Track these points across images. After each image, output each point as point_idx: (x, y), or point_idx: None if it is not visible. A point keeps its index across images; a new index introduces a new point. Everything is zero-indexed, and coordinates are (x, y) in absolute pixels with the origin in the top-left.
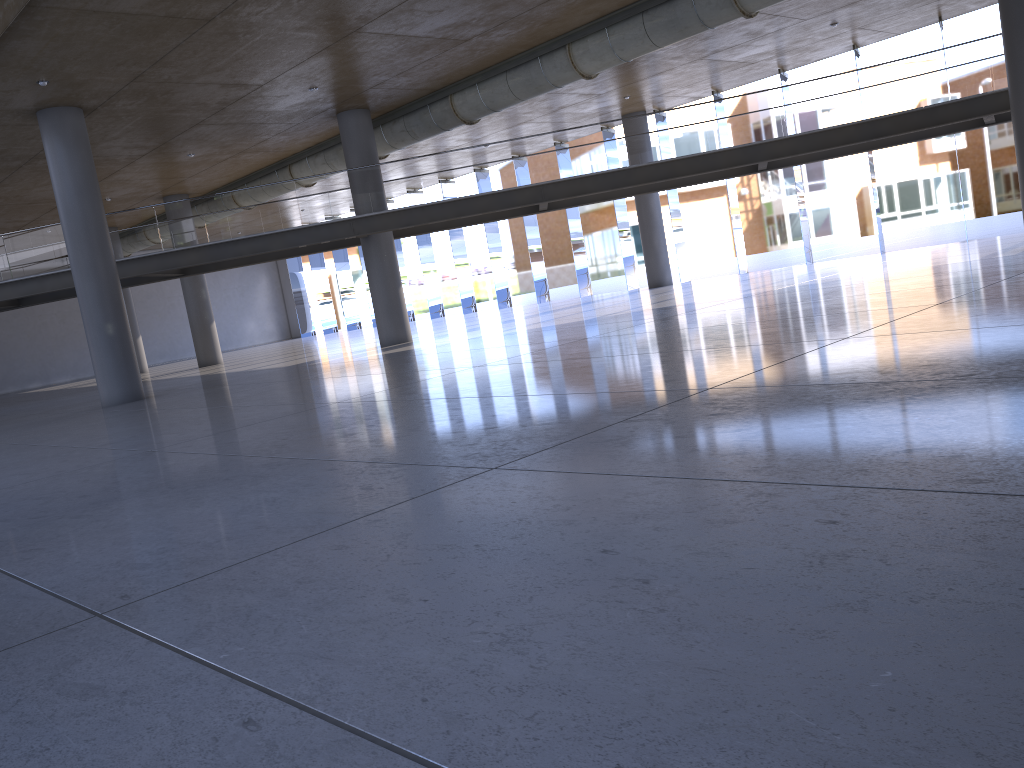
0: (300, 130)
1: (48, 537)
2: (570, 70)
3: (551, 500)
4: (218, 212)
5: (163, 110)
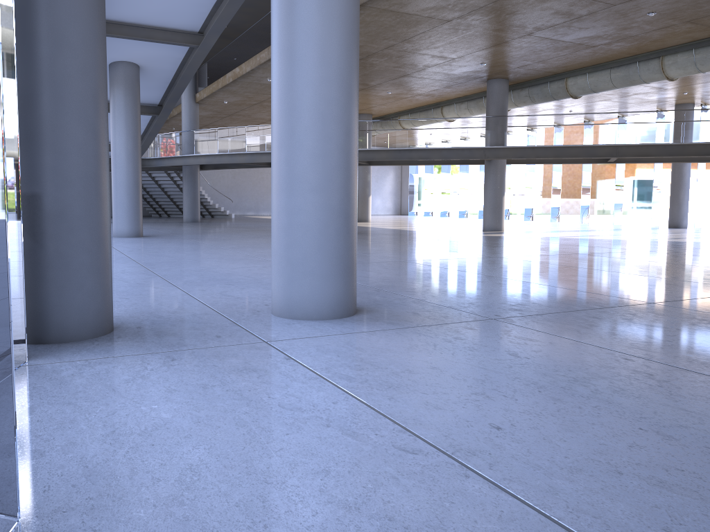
0: (460, 86)
1: (409, 288)
2: (659, 73)
3: (704, 320)
4: (404, 130)
5: (391, 66)
